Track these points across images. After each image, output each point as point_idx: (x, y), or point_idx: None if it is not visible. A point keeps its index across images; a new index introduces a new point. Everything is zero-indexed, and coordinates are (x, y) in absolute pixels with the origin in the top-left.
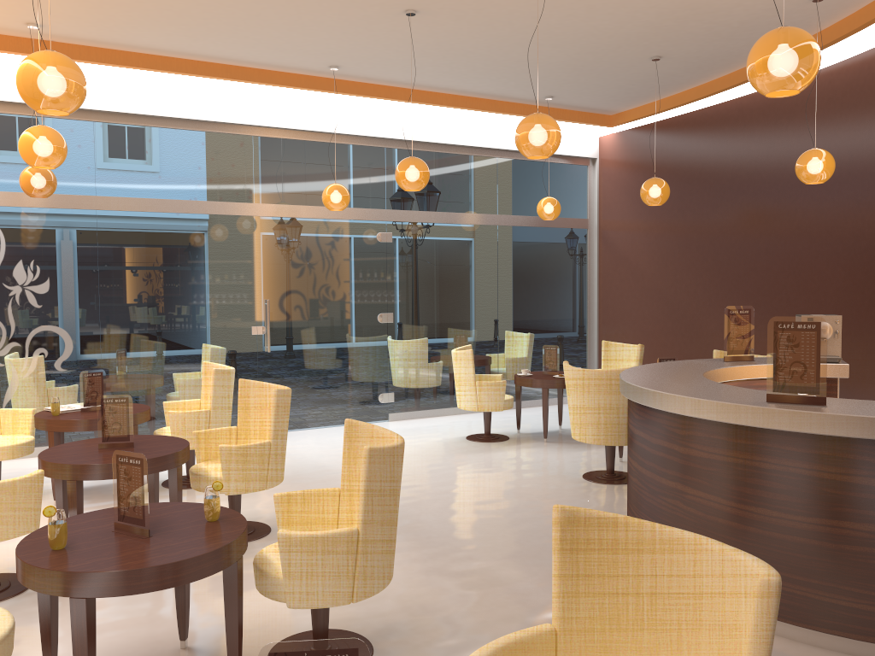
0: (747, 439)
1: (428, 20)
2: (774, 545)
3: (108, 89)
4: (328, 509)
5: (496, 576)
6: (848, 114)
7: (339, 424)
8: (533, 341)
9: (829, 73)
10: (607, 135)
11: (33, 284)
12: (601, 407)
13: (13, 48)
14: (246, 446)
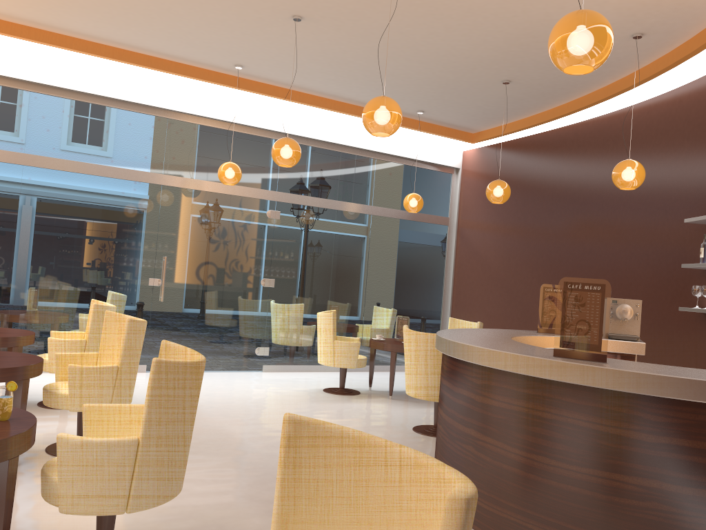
0: (532, 389)
1: (313, 27)
2: (551, 493)
3: (45, 65)
4: (135, 424)
5: None
6: (662, 138)
7: (218, 370)
8: (394, 315)
9: (648, 105)
10: (470, 150)
11: None
12: (431, 367)
13: None
14: (94, 367)
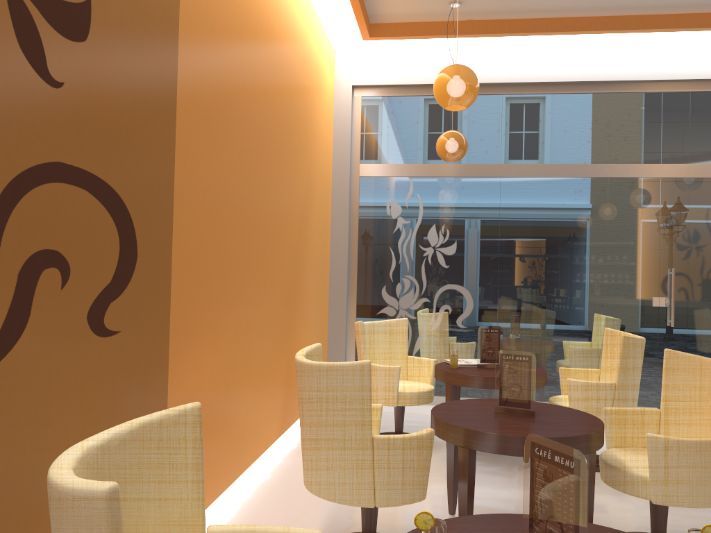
0: None
1: None
2: None
3: (516, 62)
4: None
5: None
6: None
7: None
8: None
9: None
10: None
11: (443, 246)
12: None
13: (438, 32)
14: (686, 441)
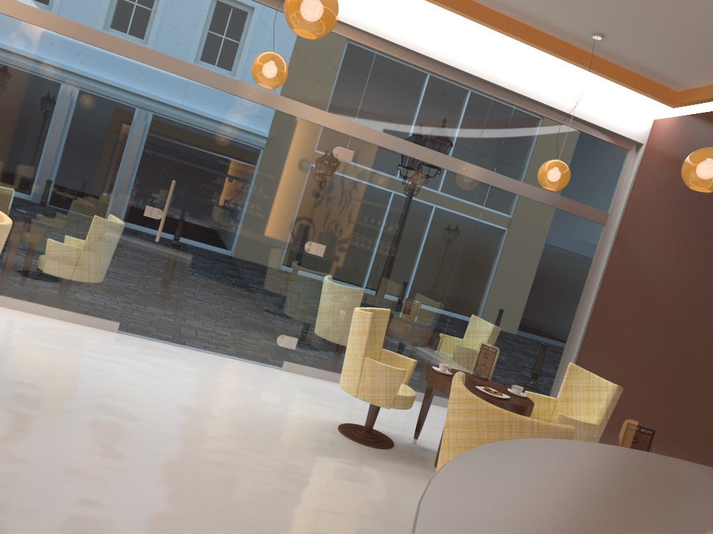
0: None
1: None
2: None
3: None
4: None
5: None
6: None
7: (219, 354)
8: (493, 335)
9: None
10: (665, 118)
11: None
12: None
13: None
14: None
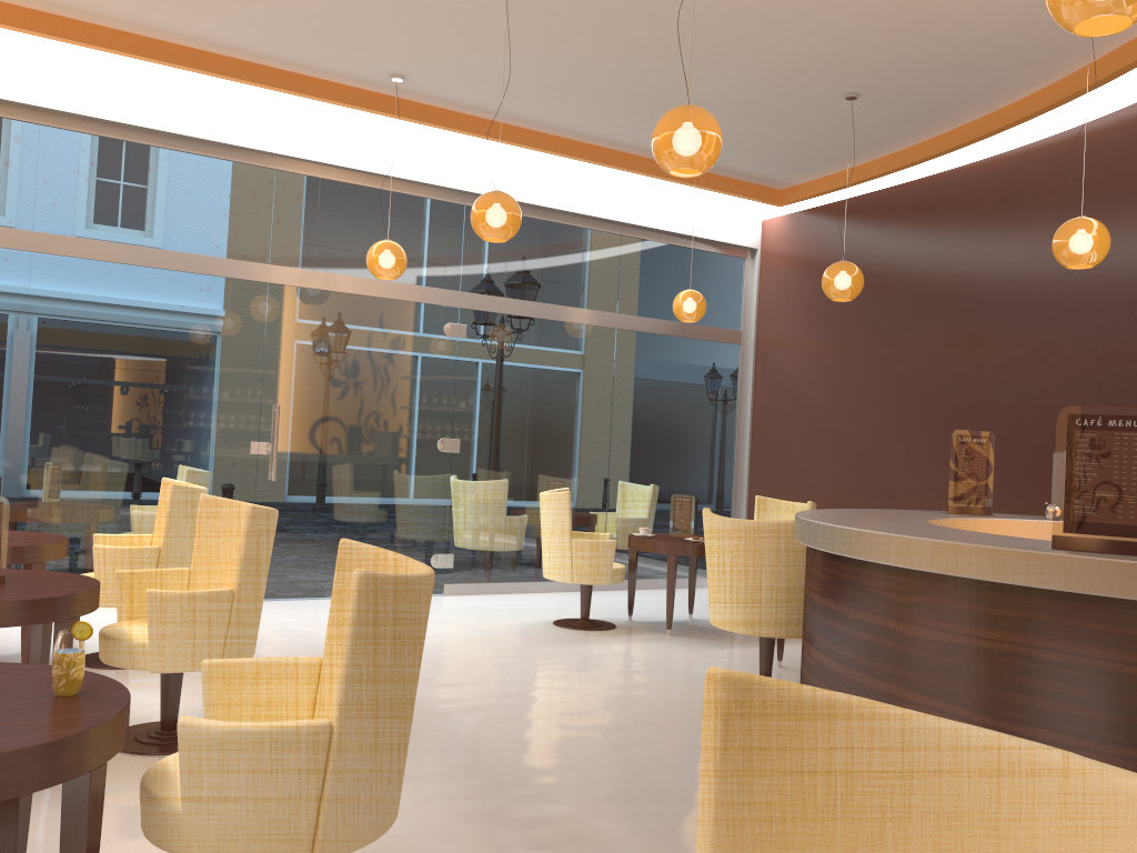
0: (1019, 610)
1: (534, 2)
2: None
3: (65, 80)
4: (298, 694)
5: (584, 829)
6: (1120, 185)
7: None
8: (657, 495)
9: (1092, 131)
10: (774, 218)
11: None
12: (757, 578)
13: None
14: (192, 594)
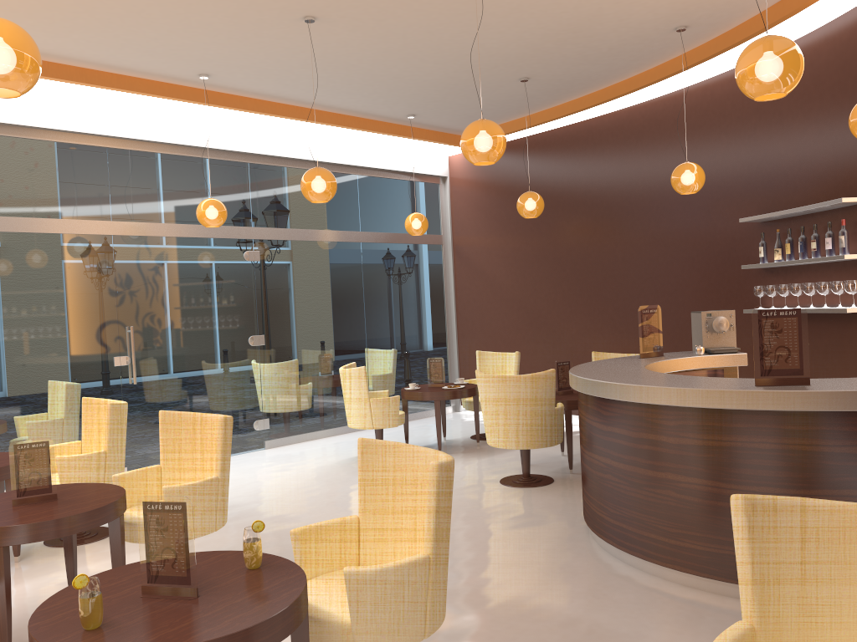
0: (744, 422)
1: (324, 28)
2: None
3: None
4: (348, 540)
5: (492, 590)
6: (694, 134)
7: None
8: (400, 356)
9: (673, 98)
10: (457, 154)
11: None
12: (521, 412)
13: None
14: (194, 484)
